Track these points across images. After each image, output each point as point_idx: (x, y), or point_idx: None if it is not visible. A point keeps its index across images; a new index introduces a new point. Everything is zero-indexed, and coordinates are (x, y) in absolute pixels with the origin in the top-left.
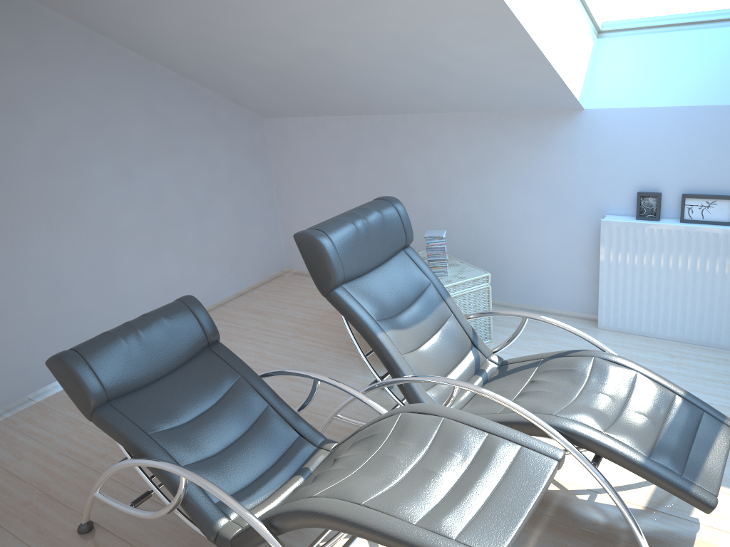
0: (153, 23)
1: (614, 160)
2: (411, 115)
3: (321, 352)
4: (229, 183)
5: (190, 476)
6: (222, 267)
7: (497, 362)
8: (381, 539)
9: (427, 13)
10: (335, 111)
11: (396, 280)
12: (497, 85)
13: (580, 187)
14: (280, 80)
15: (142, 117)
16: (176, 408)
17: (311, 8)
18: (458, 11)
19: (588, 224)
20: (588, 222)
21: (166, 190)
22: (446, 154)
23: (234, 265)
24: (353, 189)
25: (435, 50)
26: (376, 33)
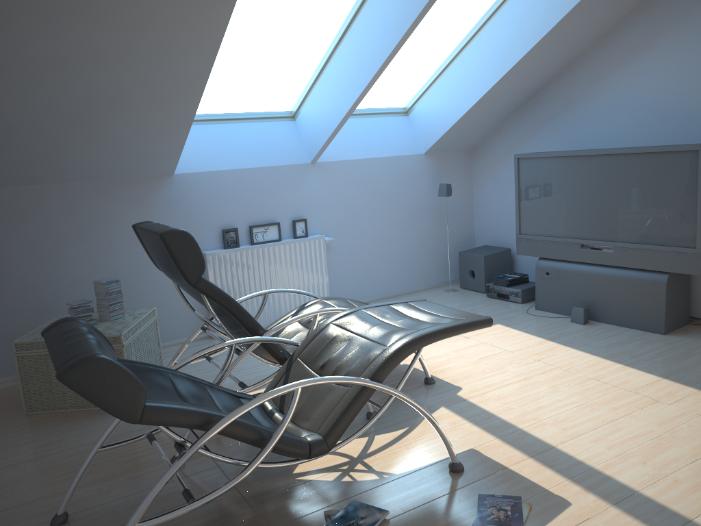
0: None
1: (201, 210)
2: (1, 189)
3: (22, 436)
4: None
5: (309, 380)
6: None
7: None
8: (448, 332)
9: (144, 75)
10: None
11: None
12: (129, 150)
13: None
14: None
15: None
16: (171, 397)
17: (39, 53)
18: (171, 76)
19: None
20: None
21: None
22: (48, 224)
23: None
24: None
25: (113, 111)
26: (75, 88)
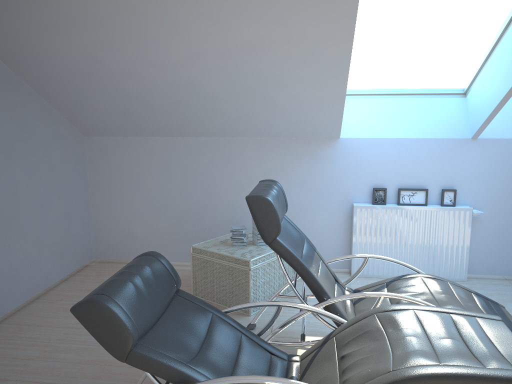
0: (56, 42)
1: (358, 169)
2: (219, 138)
3: None
4: (61, 184)
5: (278, 380)
6: (53, 256)
7: (351, 291)
8: (476, 381)
9: (295, 61)
10: (157, 132)
11: (291, 236)
12: (298, 118)
13: (337, 186)
14: (132, 103)
15: (8, 121)
16: (185, 342)
17: (214, 47)
18: (317, 61)
19: (341, 209)
20: (341, 208)
21: (20, 185)
22: (244, 165)
23: (61, 254)
24: (165, 191)
25: (278, 88)
26: (246, 71)
